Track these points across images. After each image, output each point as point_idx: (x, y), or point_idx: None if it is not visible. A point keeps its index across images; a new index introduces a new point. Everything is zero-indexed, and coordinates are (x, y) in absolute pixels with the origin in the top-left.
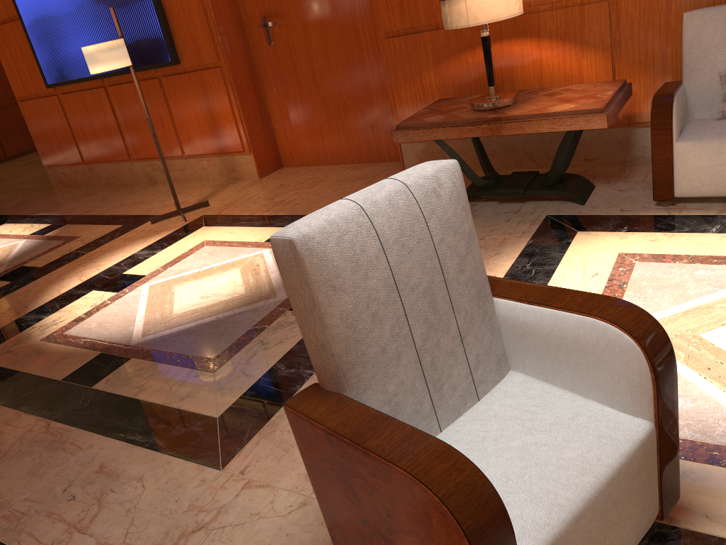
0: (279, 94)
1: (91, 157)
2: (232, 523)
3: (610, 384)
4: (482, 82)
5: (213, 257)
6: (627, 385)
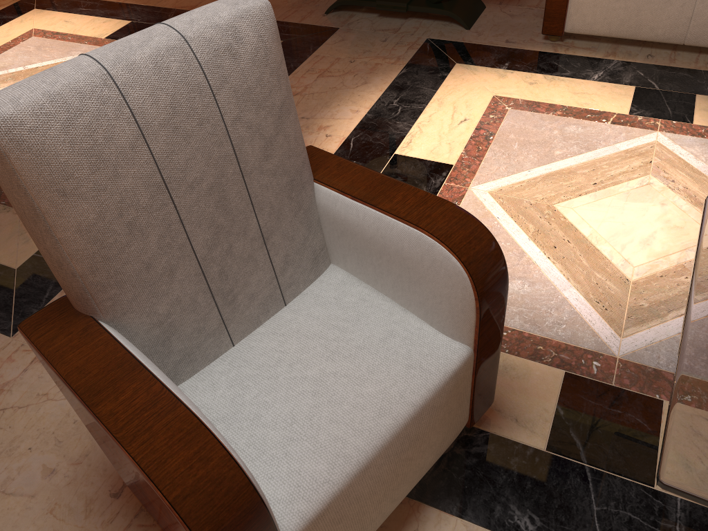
0: None
1: None
2: (14, 405)
3: (432, 304)
4: None
5: (40, 53)
6: (449, 309)
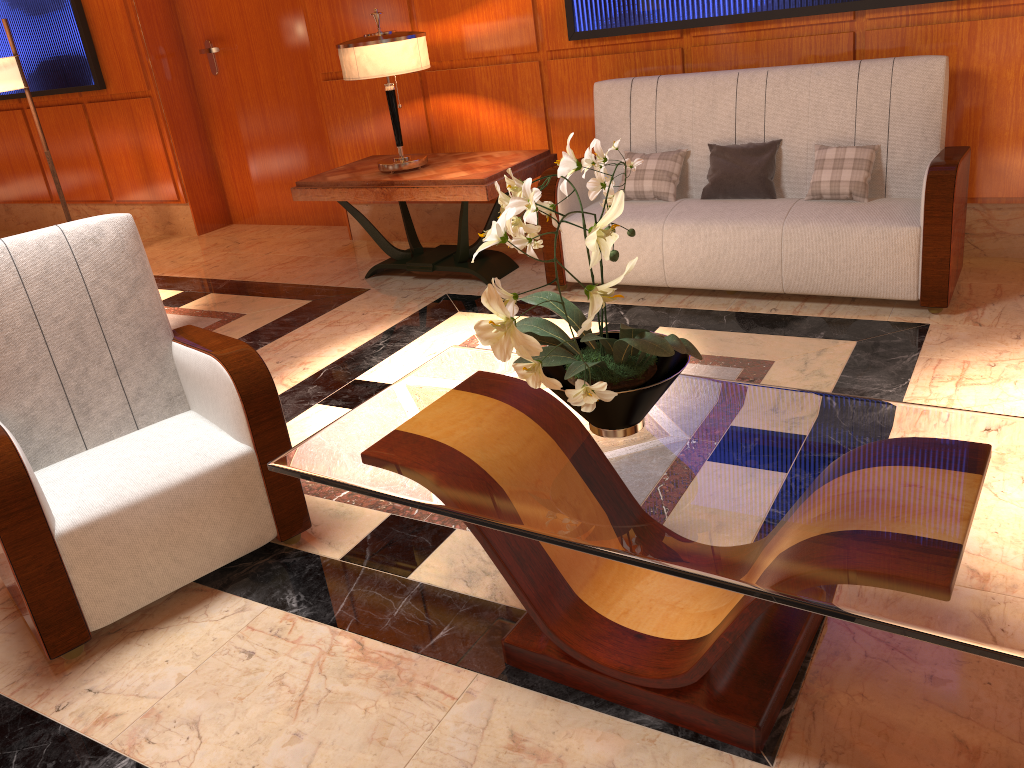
0: (227, 135)
1: (8, 195)
2: None
3: (226, 414)
4: (423, 140)
5: None
6: (232, 414)
